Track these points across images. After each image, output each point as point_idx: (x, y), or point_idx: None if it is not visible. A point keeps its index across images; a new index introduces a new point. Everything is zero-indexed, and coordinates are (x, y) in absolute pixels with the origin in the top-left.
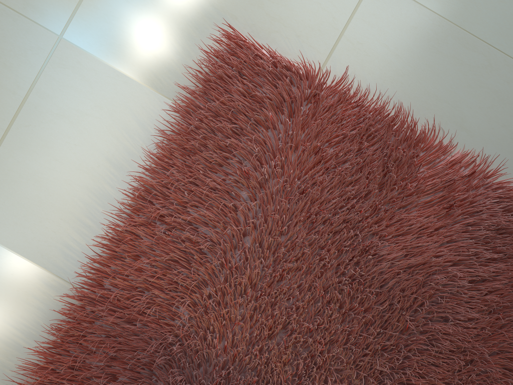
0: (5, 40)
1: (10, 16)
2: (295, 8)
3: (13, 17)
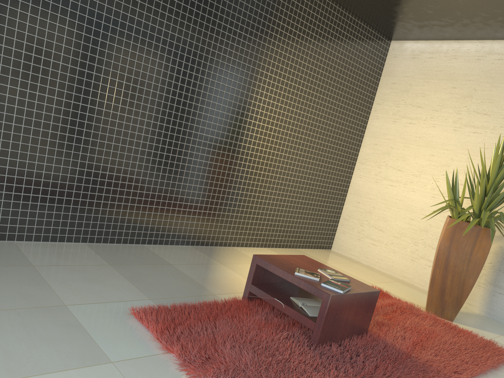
0: None
1: None
2: None
3: None
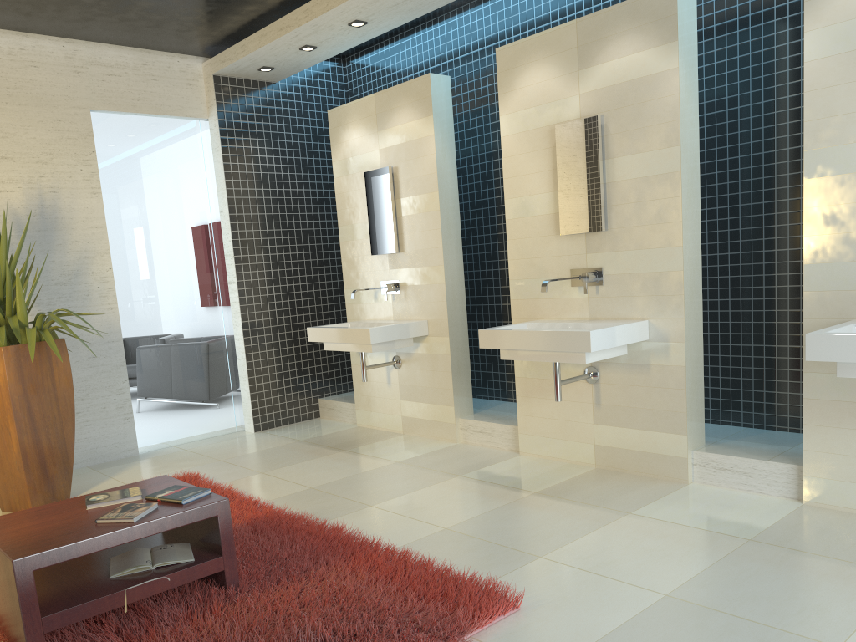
0: (543, 543)
1: (558, 545)
2: (533, 633)
3: (557, 546)
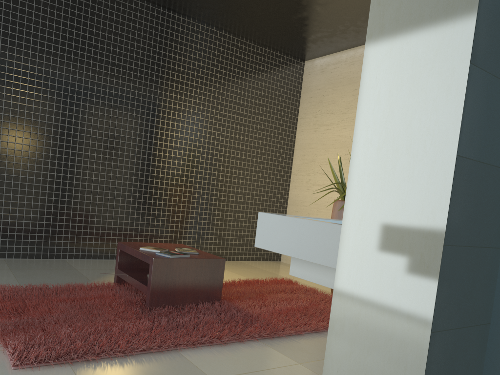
0: None
1: None
2: None
3: None
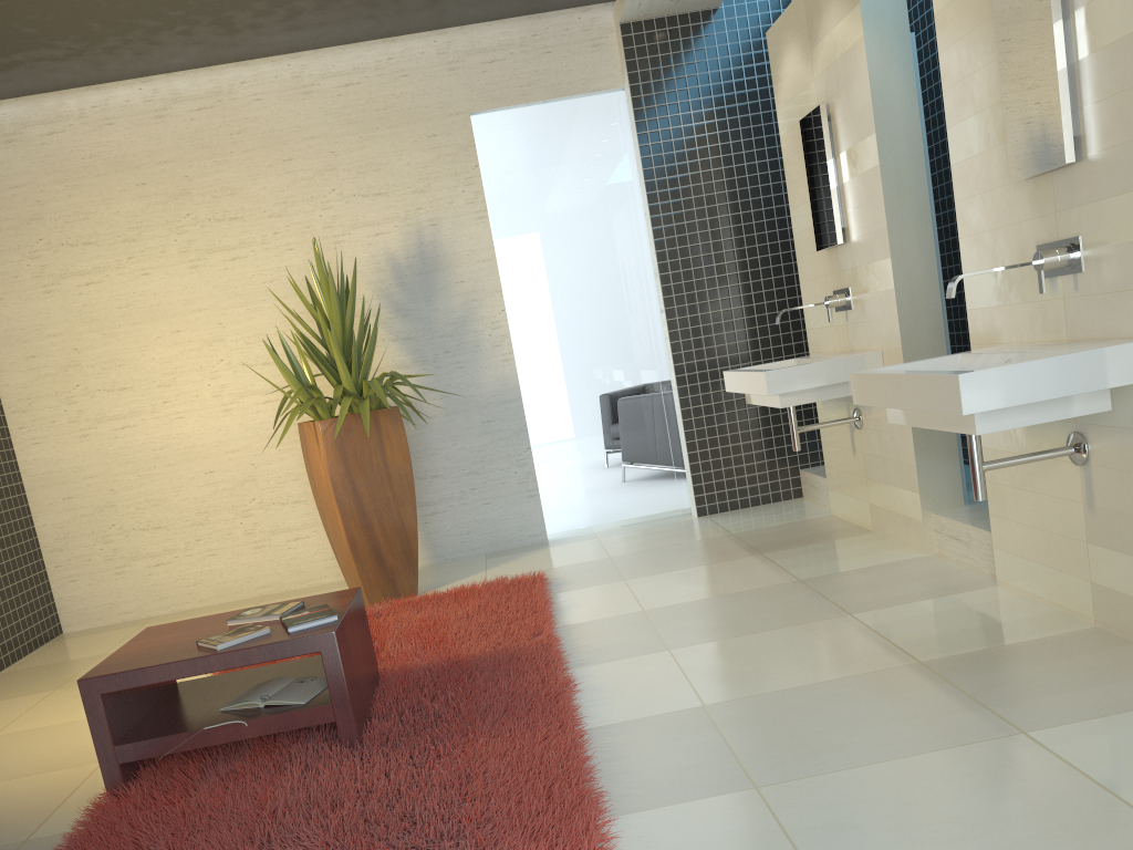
0: (795, 762)
1: (812, 771)
2: None
3: (809, 772)
